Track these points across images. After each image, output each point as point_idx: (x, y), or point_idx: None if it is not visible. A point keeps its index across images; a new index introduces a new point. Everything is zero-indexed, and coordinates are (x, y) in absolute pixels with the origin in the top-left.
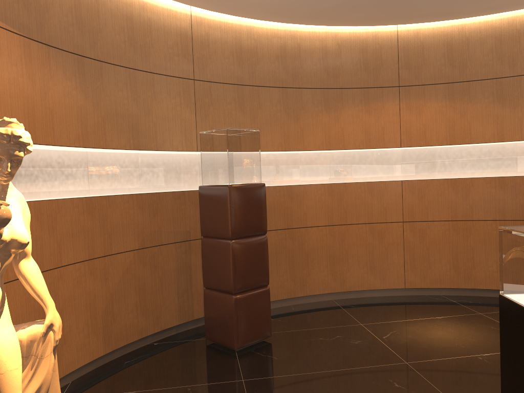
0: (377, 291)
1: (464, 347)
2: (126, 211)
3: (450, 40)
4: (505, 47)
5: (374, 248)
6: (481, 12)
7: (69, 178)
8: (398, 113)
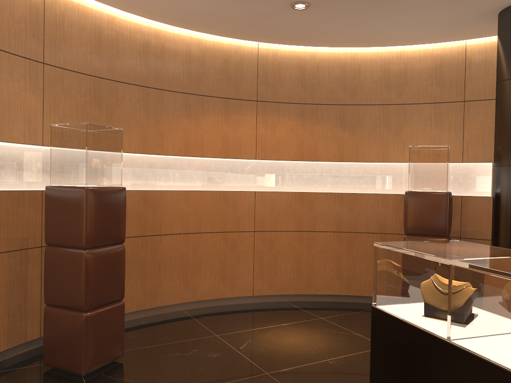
0: (227, 300)
1: (315, 352)
2: None
3: (303, 64)
4: (348, 78)
5: (227, 257)
6: (332, 43)
7: None
8: (255, 127)
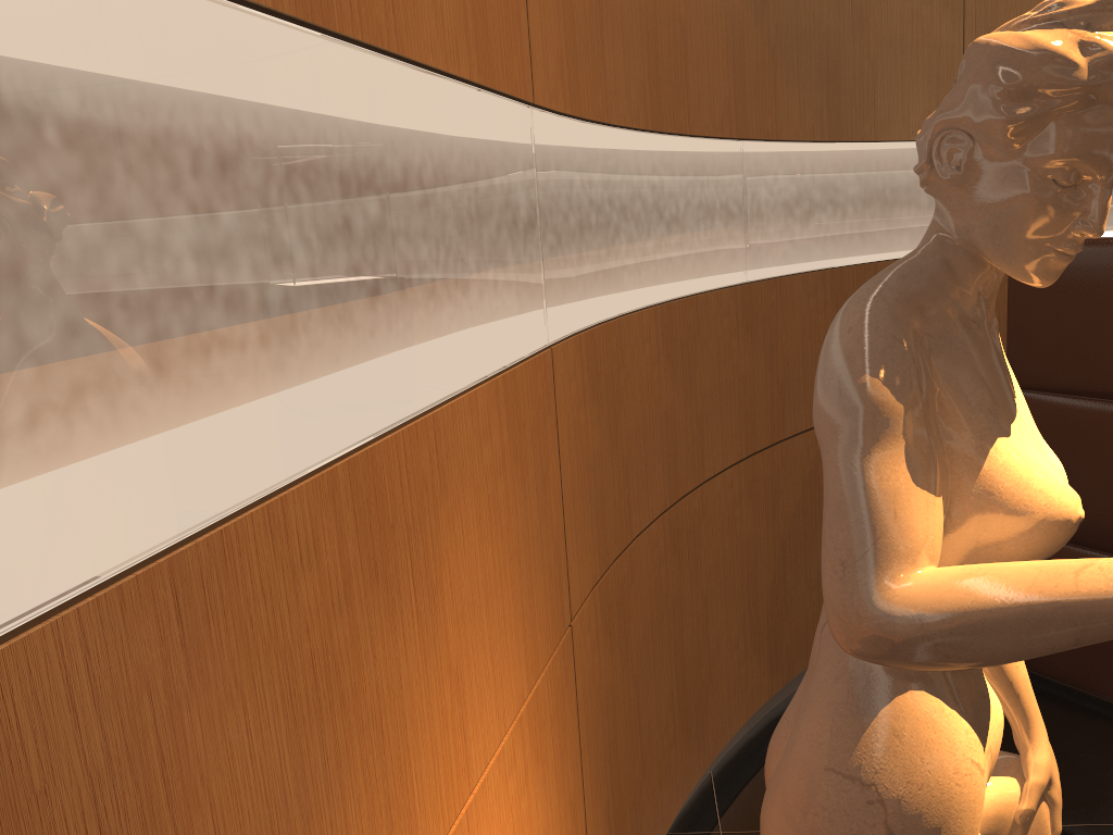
0: None
1: None
2: (811, 319)
3: None
4: None
5: None
6: None
7: (713, 232)
8: None
